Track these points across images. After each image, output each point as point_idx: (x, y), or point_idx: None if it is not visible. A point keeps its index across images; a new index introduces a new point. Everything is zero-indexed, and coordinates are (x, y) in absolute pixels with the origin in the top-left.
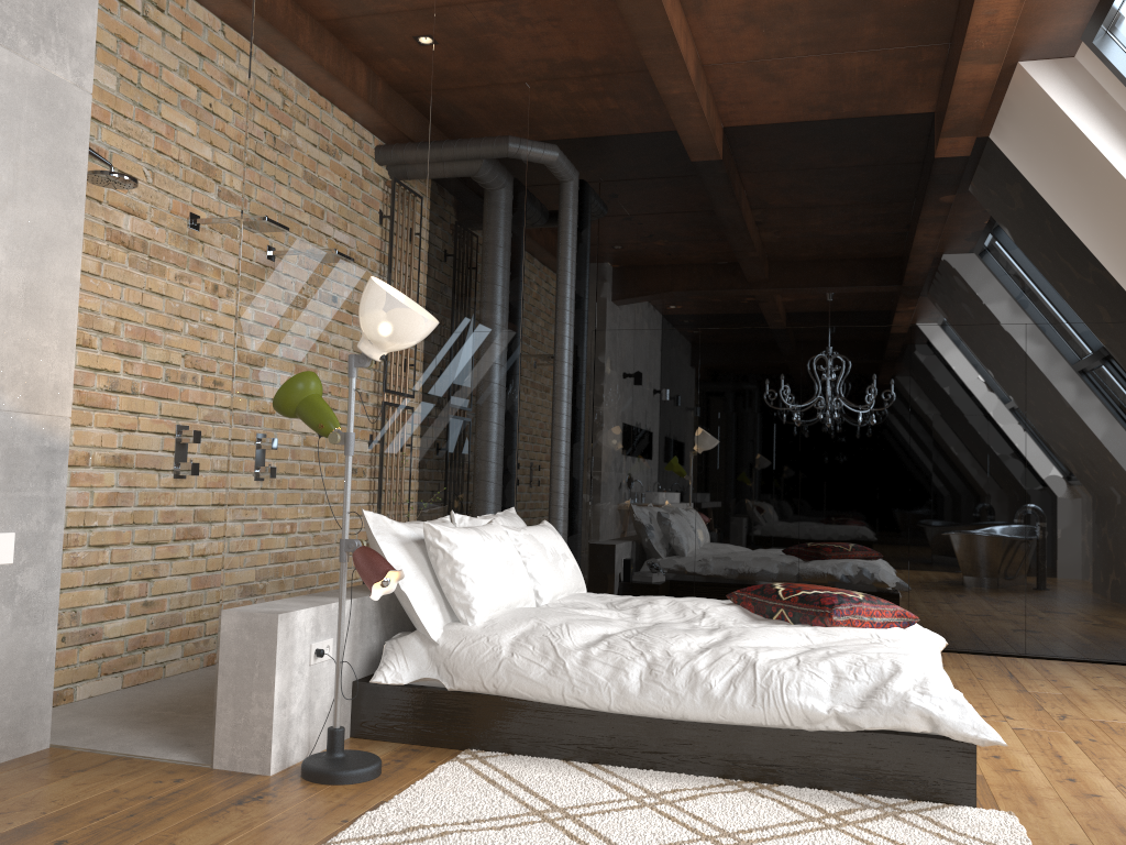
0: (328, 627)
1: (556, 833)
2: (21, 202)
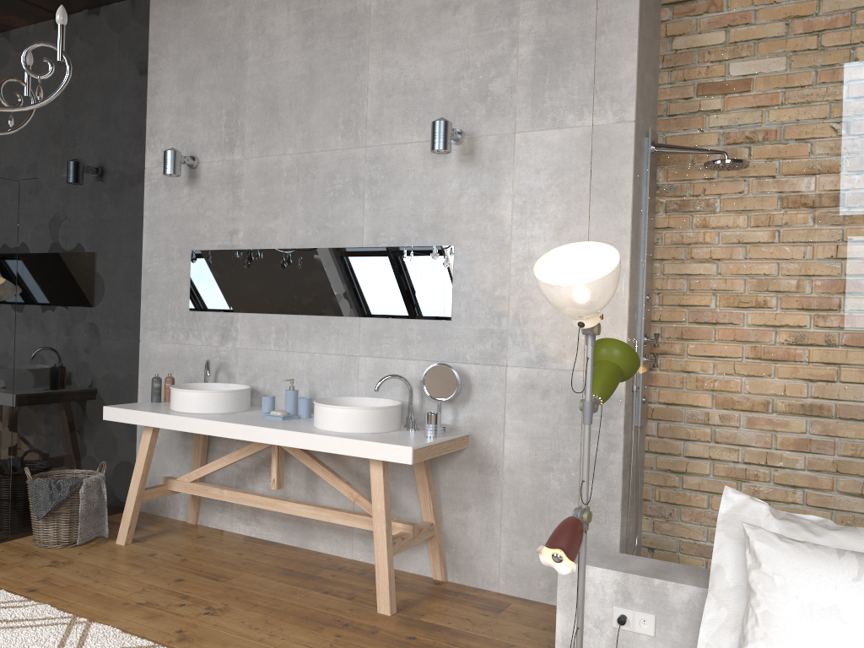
0: (647, 601)
1: None
2: (573, 226)
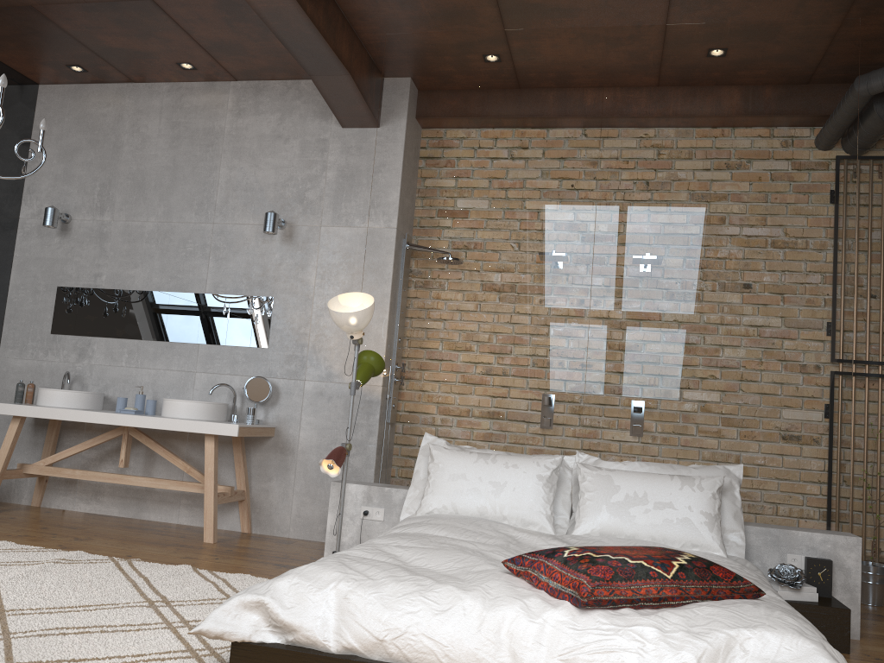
0: (381, 501)
1: (206, 597)
2: (355, 290)
